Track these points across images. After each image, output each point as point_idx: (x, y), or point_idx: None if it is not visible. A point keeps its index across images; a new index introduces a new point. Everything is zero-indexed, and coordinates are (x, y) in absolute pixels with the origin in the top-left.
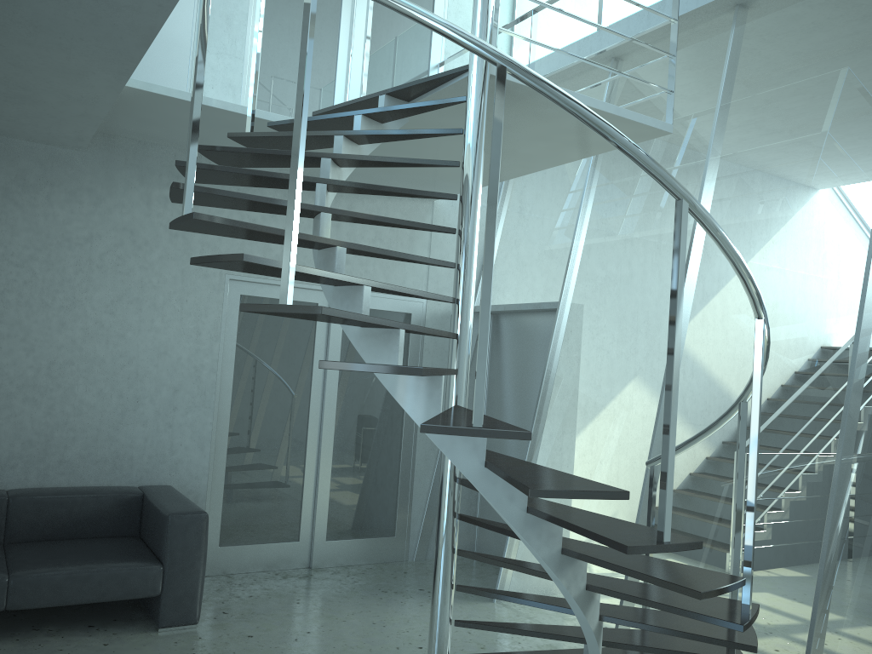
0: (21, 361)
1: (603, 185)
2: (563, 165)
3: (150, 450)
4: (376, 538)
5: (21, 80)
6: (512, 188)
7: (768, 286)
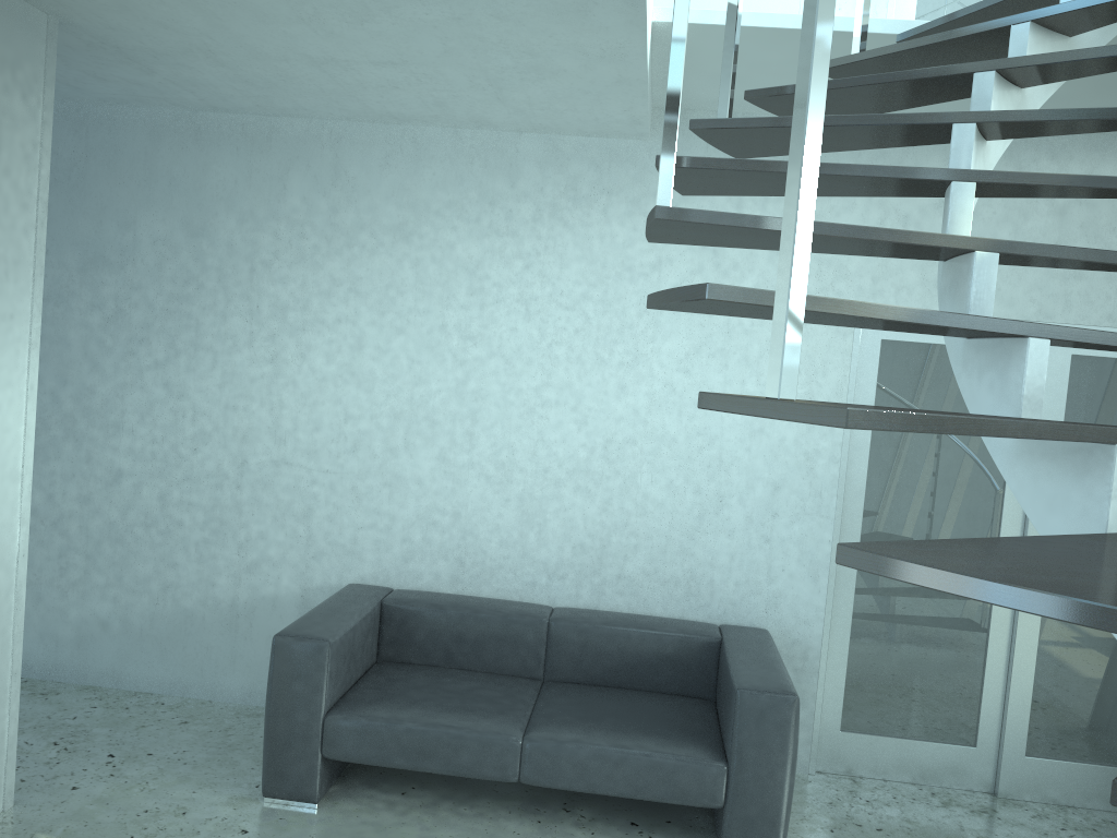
0: (571, 437)
1: None
2: None
3: (737, 573)
4: None
5: (520, 41)
6: None
7: None
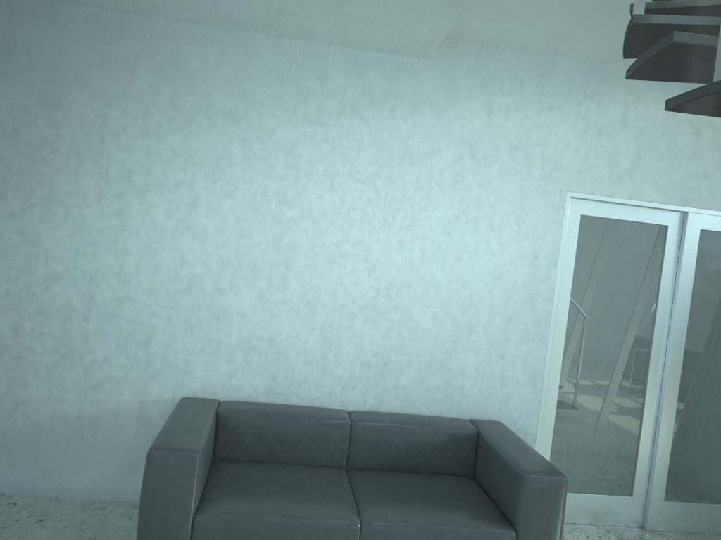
0: (363, 281)
1: None
2: None
3: (480, 381)
4: None
5: None
6: None
7: None
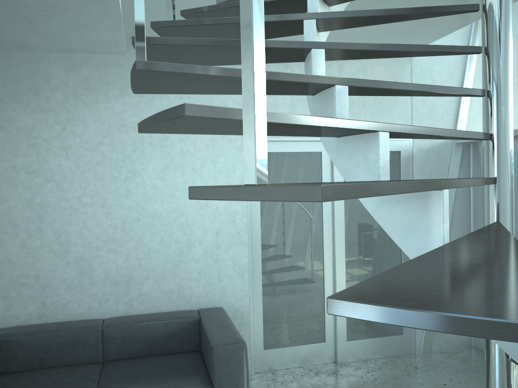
0: (103, 222)
1: None
2: None
3: (203, 280)
4: (388, 337)
5: None
6: None
7: None
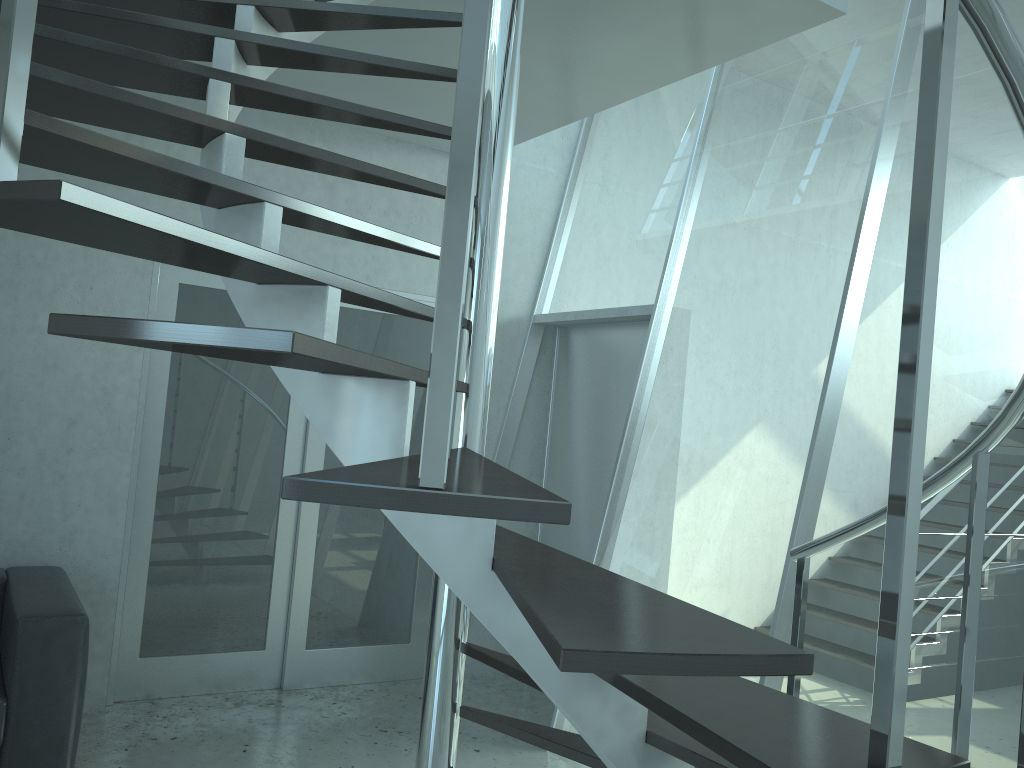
0: None
1: (724, 131)
2: (665, 108)
3: (28, 512)
4: (382, 646)
5: None
6: (591, 147)
7: (998, 267)
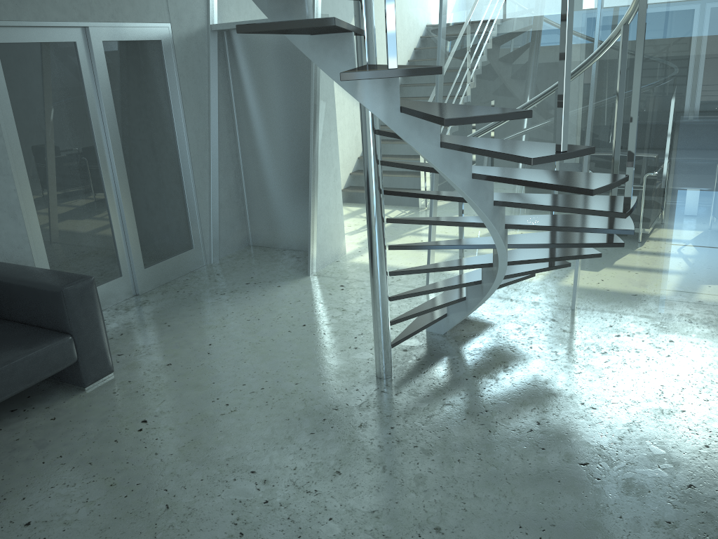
0: None
1: None
2: None
3: None
4: (181, 254)
5: None
6: None
7: None
